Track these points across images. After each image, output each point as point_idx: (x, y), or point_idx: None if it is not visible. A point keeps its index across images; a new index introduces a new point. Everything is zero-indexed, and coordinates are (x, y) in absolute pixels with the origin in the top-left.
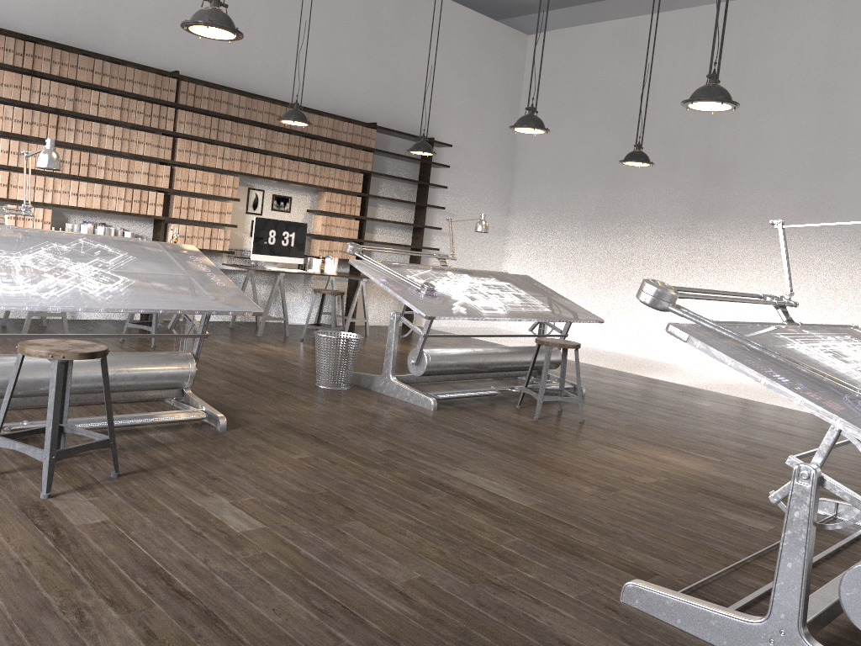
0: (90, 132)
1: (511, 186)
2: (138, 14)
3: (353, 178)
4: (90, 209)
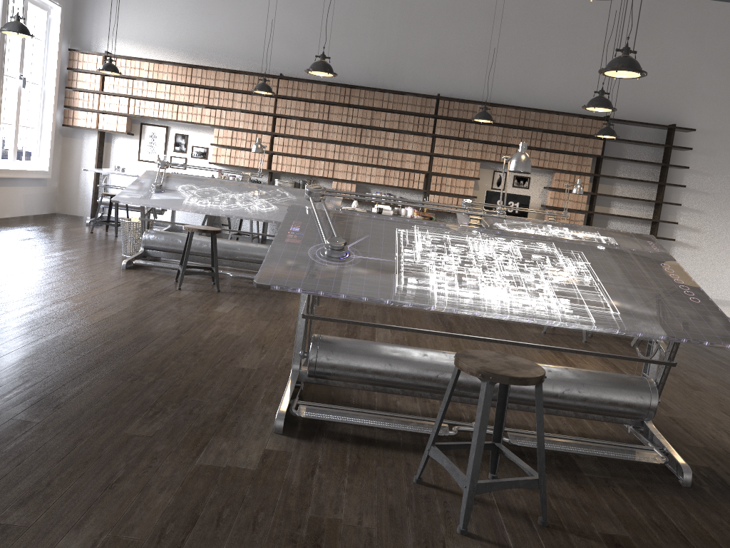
0: (379, 137)
1: None
2: (418, 61)
3: (582, 161)
4: (377, 184)
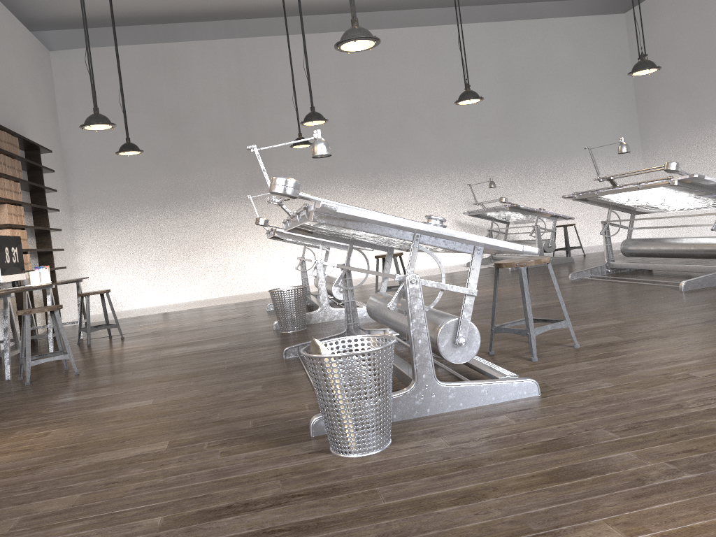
0: None
1: (68, 187)
2: None
3: (16, 188)
4: None
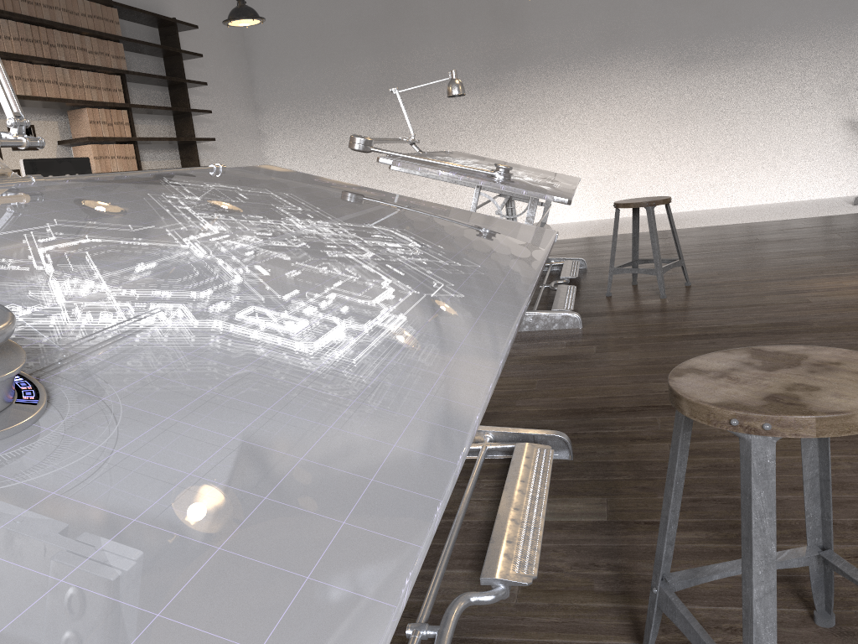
0: None
1: (251, 76)
2: None
3: (111, 84)
4: None
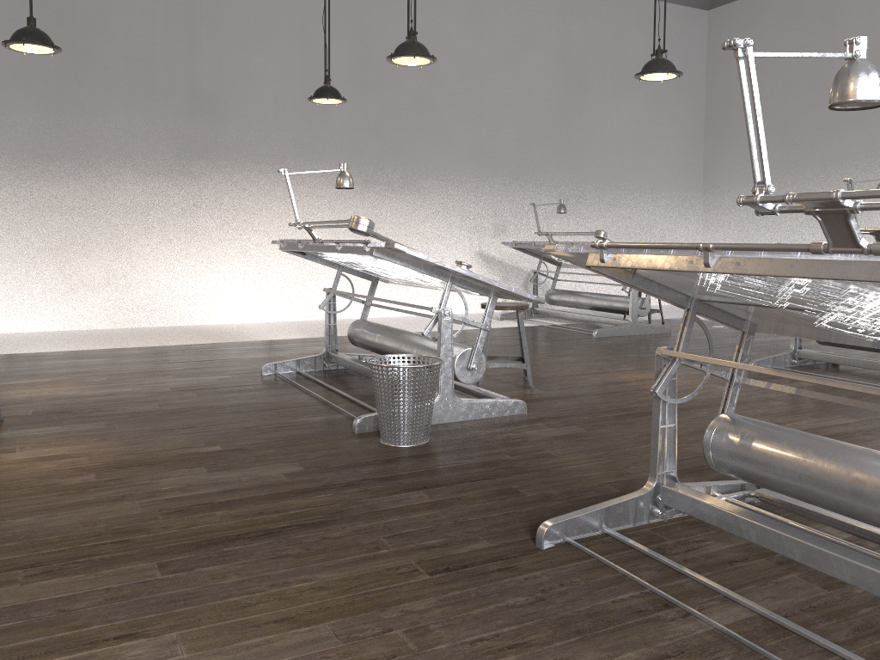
0: None
1: None
2: None
3: None
4: None
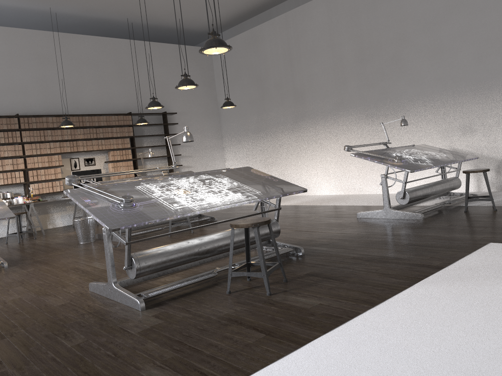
0: None
1: (220, 124)
2: None
3: (124, 141)
4: None
